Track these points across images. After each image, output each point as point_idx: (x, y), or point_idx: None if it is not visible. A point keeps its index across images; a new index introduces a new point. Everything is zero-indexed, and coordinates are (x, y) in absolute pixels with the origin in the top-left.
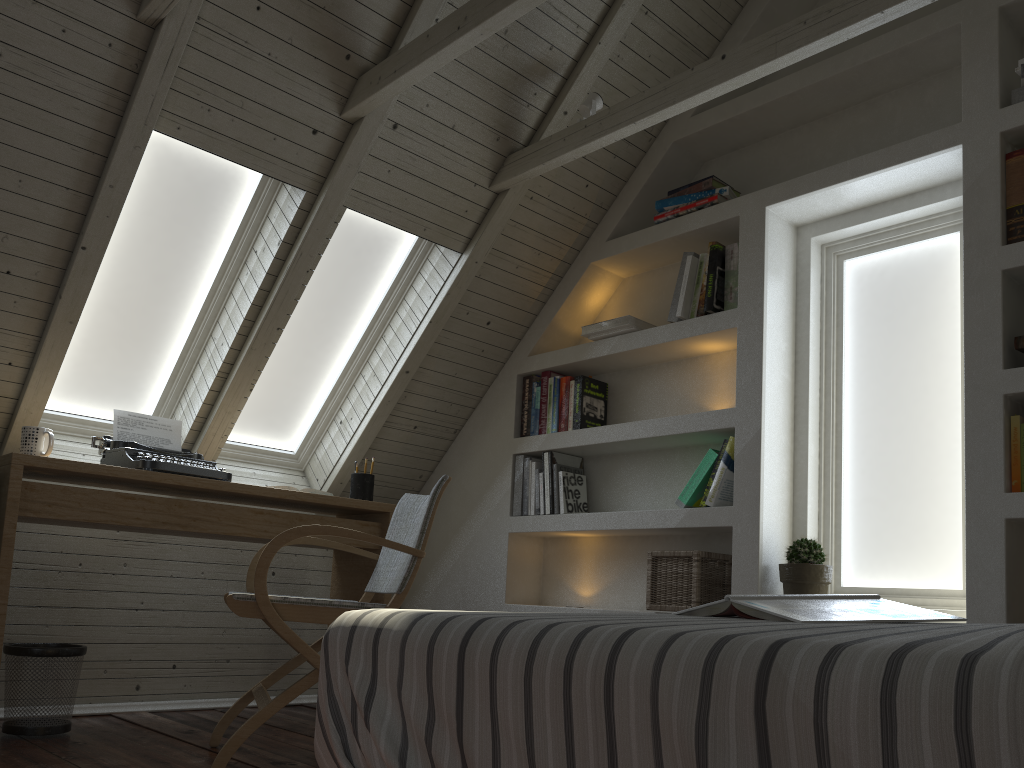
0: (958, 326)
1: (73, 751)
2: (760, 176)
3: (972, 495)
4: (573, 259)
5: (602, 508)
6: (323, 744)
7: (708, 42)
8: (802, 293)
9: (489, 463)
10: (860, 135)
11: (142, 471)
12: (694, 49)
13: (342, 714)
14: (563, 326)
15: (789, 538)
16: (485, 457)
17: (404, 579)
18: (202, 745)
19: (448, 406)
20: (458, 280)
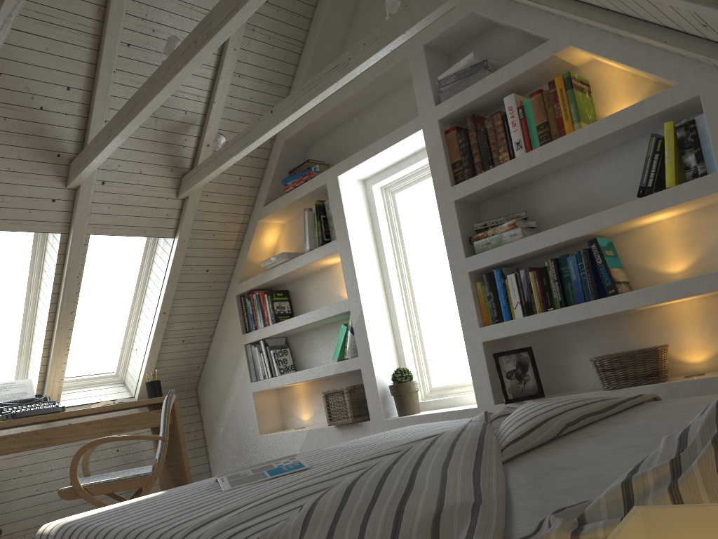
0: None
1: None
2: (339, 151)
3: (465, 331)
4: (248, 220)
5: (303, 365)
6: None
7: (286, 79)
8: (374, 220)
9: (233, 352)
10: (383, 120)
11: (6, 421)
12: (279, 85)
13: None
14: (255, 260)
15: (397, 366)
16: (230, 349)
17: (160, 454)
18: None
19: (200, 323)
20: (177, 254)
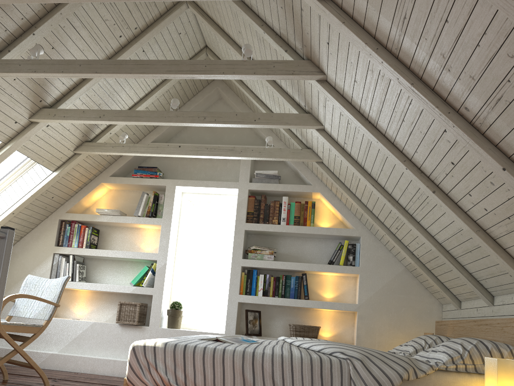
0: (227, 237)
1: None
2: (171, 169)
3: (230, 294)
4: (93, 179)
5: (91, 279)
6: (133, 374)
7: None
8: (182, 215)
9: (39, 255)
10: (206, 169)
11: None
12: None
13: (142, 367)
14: (83, 203)
15: (169, 299)
16: (37, 251)
17: (51, 315)
18: None
19: (22, 227)
20: (49, 182)
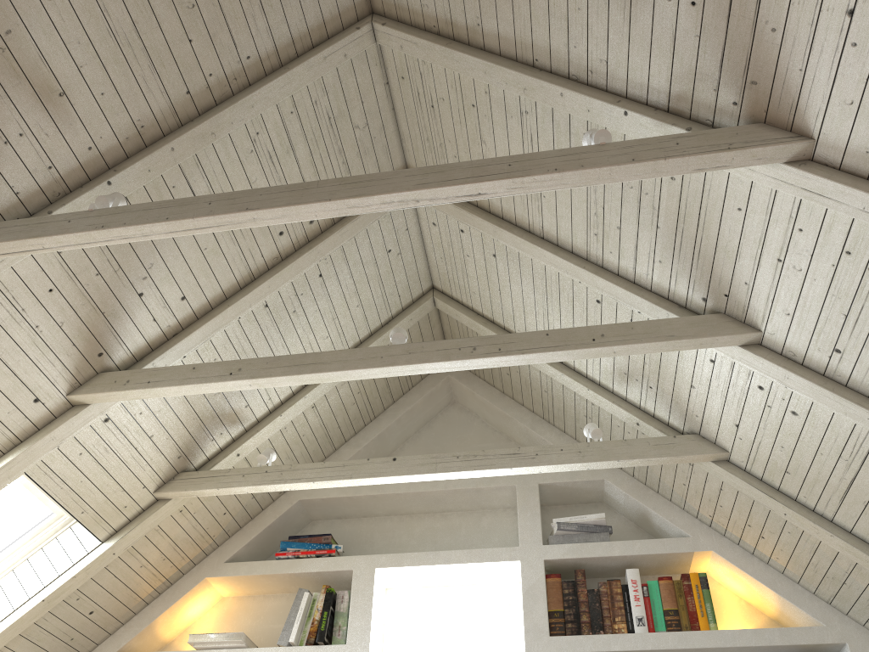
0: None
1: None
2: (358, 543)
3: None
4: (188, 570)
5: None
6: None
7: (340, 439)
8: (388, 641)
9: None
10: (436, 534)
11: None
12: (330, 441)
13: None
14: (159, 629)
15: None
16: None
17: None
18: None
19: None
20: (90, 566)
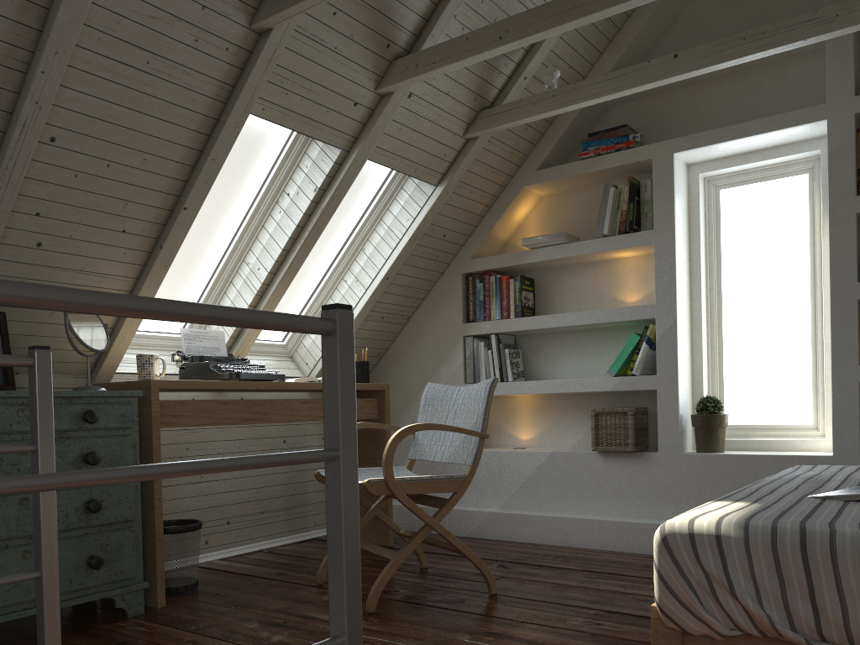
0: (805, 241)
1: (230, 601)
2: (656, 123)
3: (836, 367)
4: (507, 183)
5: (534, 374)
6: (673, 602)
7: (621, 18)
8: (693, 215)
9: (441, 343)
10: (736, 98)
11: (233, 382)
12: (612, 23)
13: (693, 585)
14: (497, 234)
15: (691, 394)
16: (437, 338)
17: (476, 455)
18: (309, 584)
19: (407, 300)
20: (433, 207)
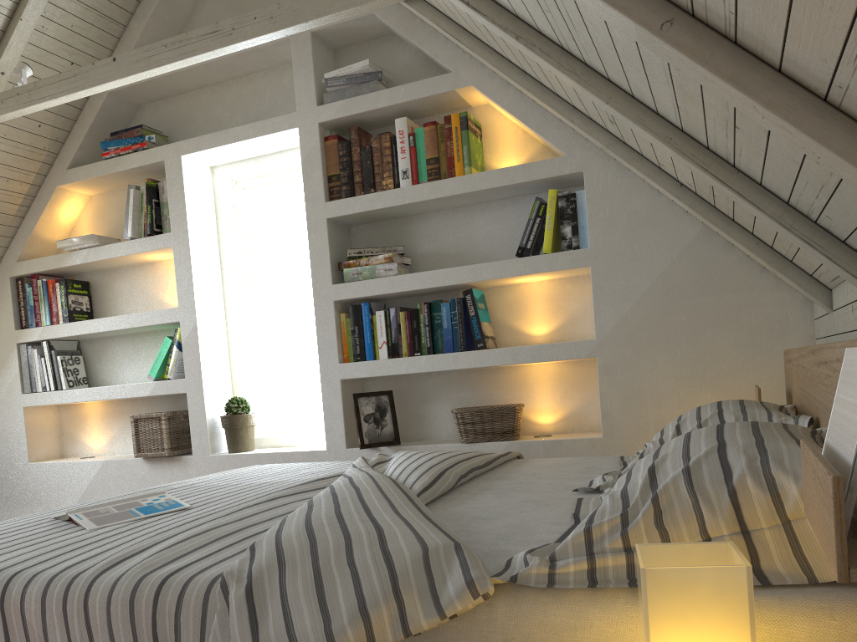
0: None
1: None
2: (182, 123)
3: (323, 365)
4: (42, 182)
5: (100, 380)
6: None
7: (123, 15)
8: (220, 218)
9: None
10: (245, 102)
11: None
12: (112, 20)
13: None
14: (44, 236)
15: (230, 395)
16: None
17: None
18: None
19: None
20: None
